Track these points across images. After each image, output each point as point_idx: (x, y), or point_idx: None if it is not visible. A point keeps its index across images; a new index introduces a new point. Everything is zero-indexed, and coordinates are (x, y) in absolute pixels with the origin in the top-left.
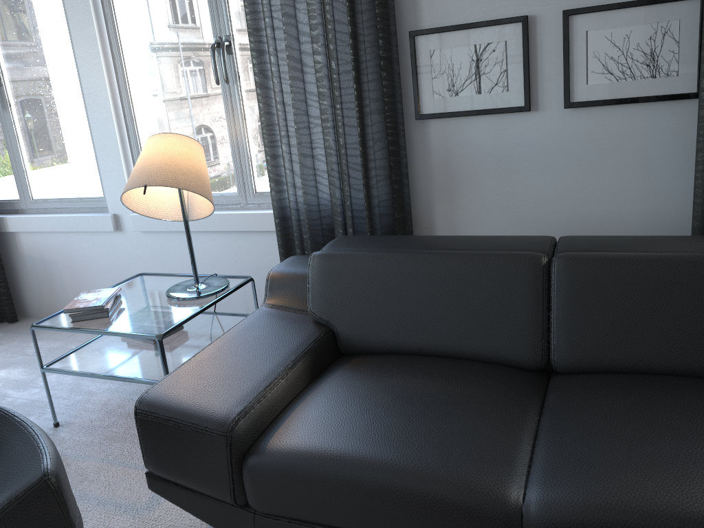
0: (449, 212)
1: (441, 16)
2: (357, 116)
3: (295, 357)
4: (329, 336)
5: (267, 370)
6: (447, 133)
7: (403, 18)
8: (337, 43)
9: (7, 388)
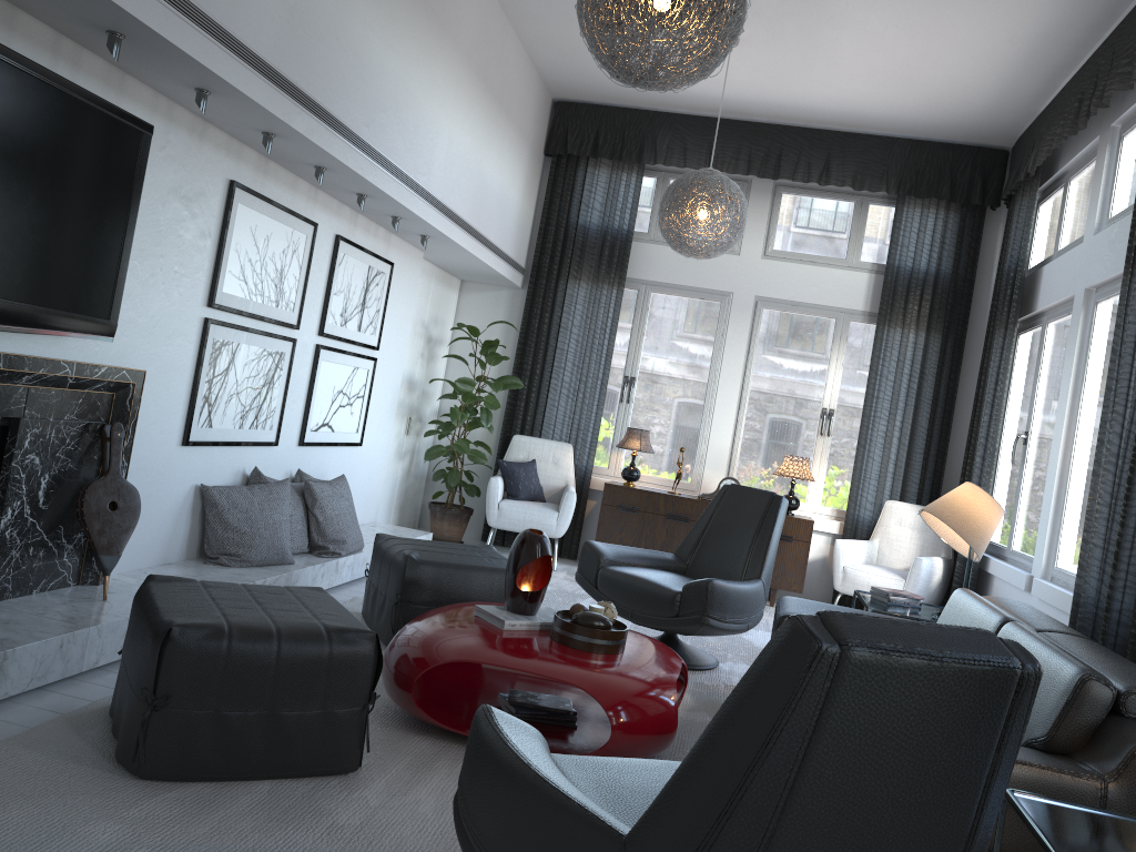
0: None
1: None
2: (1120, 514)
3: None
4: None
5: None
6: None
7: None
8: (1129, 443)
9: None
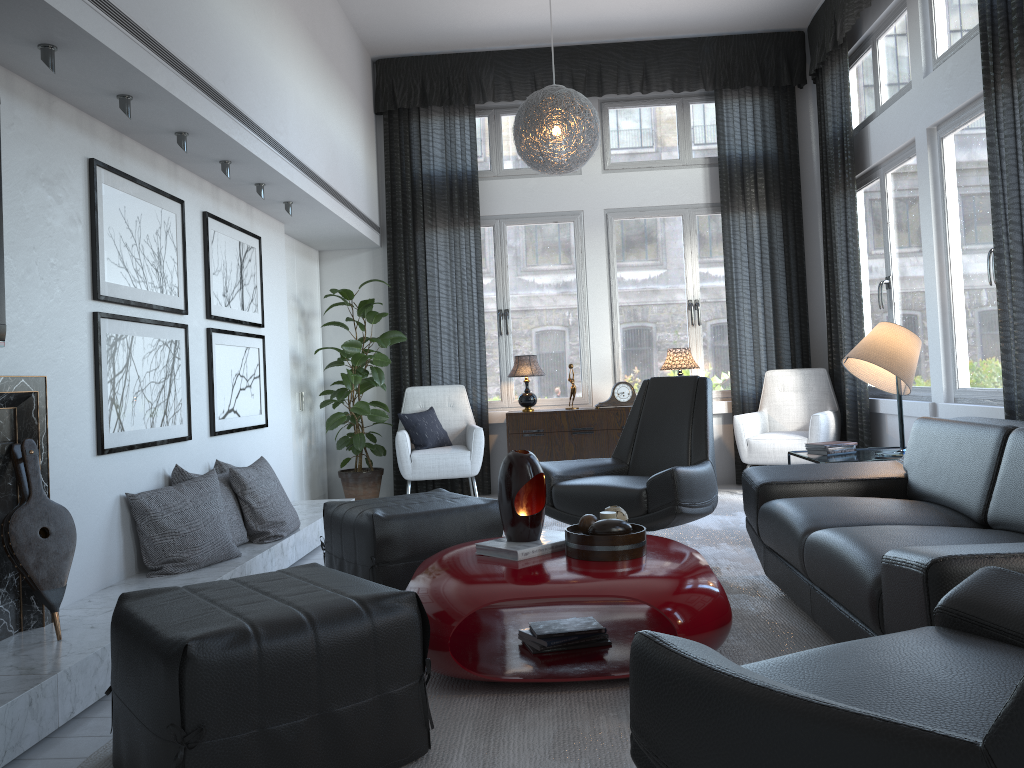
0: None
1: None
2: None
3: (850, 478)
4: (901, 481)
5: (821, 476)
6: None
7: None
8: None
9: None
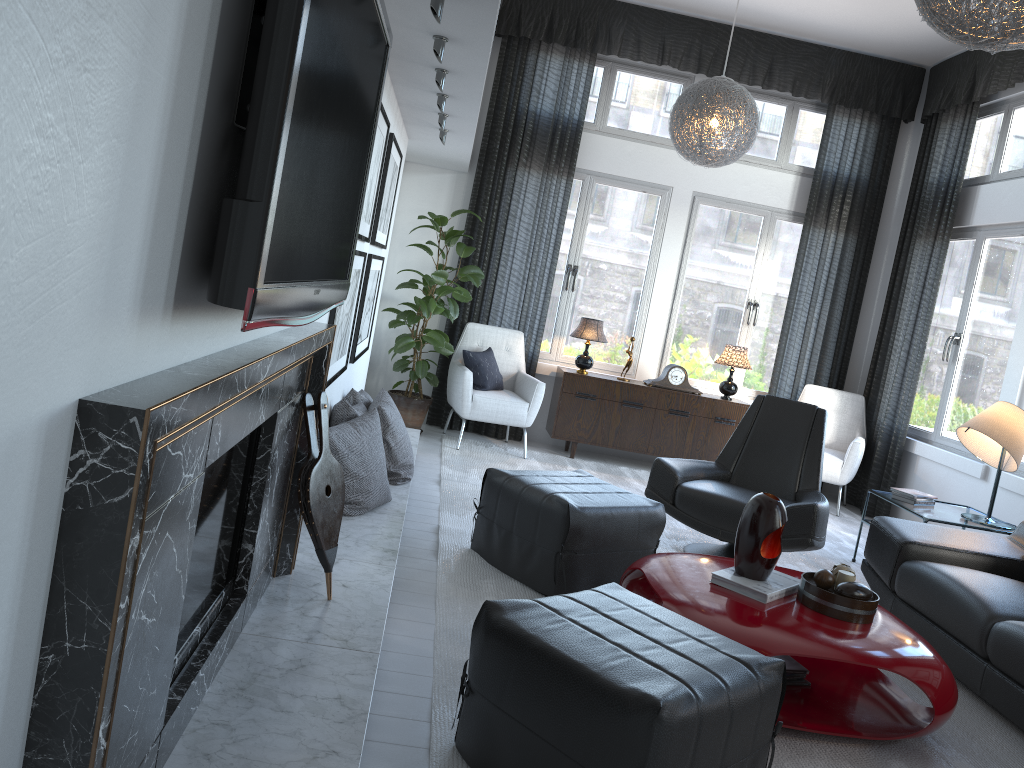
0: None
1: None
2: None
3: (981, 552)
4: (1023, 565)
5: (954, 544)
6: None
7: None
8: None
9: (844, 539)
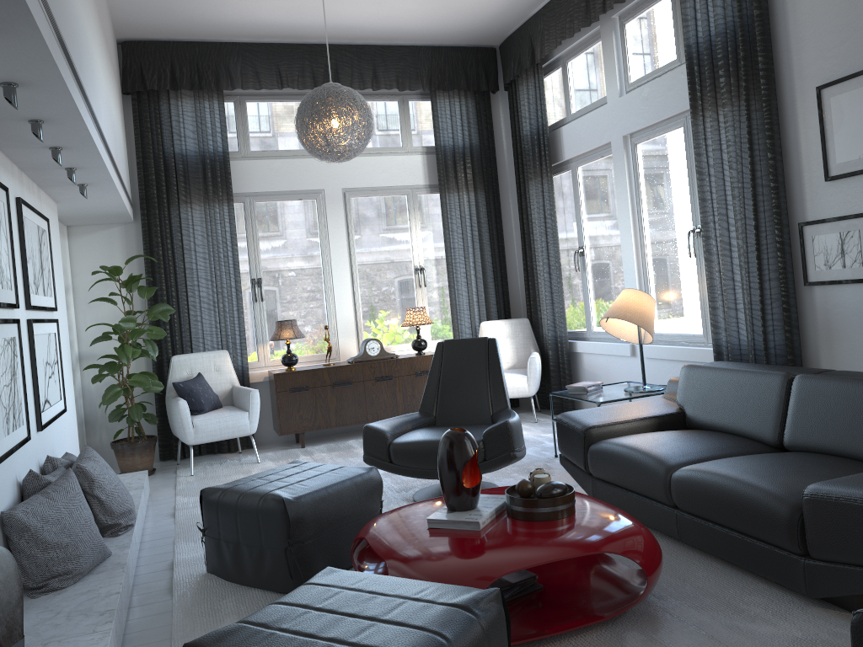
0: (829, 358)
1: (818, 212)
2: (757, 282)
3: (646, 416)
4: (680, 415)
5: (624, 417)
6: (826, 297)
7: (796, 213)
8: (747, 232)
9: (545, 440)
